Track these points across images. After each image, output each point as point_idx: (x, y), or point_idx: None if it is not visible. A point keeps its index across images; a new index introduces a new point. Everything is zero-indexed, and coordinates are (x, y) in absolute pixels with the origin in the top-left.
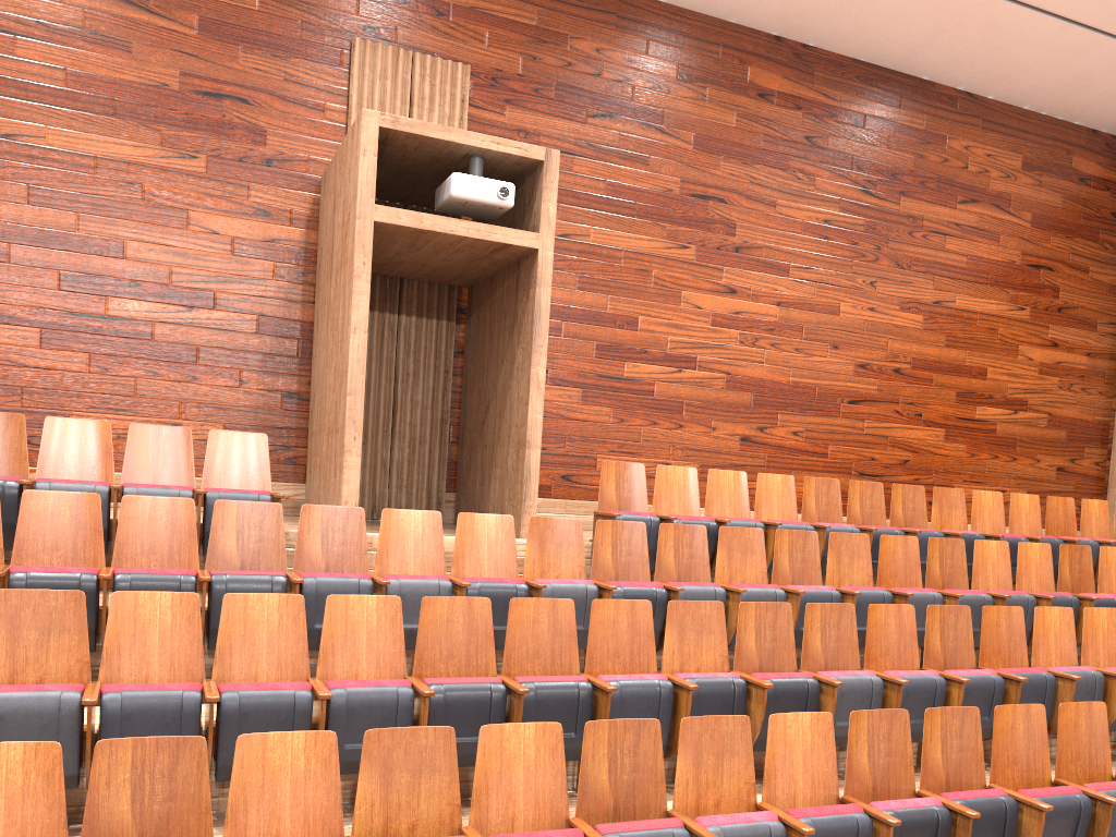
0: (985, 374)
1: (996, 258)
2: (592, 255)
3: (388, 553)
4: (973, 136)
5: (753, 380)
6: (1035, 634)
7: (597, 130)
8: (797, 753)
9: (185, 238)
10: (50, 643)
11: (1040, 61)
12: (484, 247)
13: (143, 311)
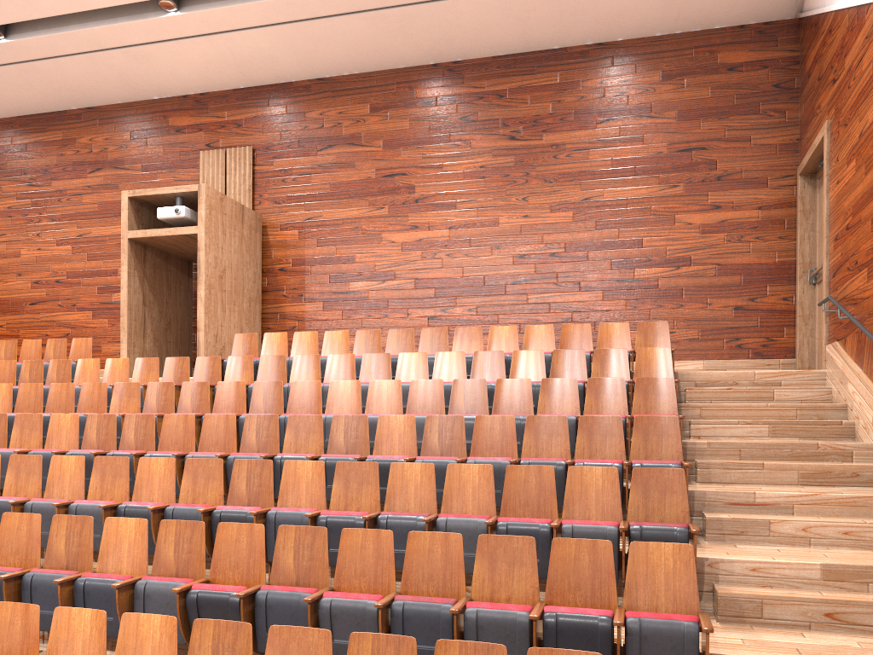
0: (641, 243)
1: (642, 154)
2: (325, 226)
3: (79, 377)
4: (607, 72)
5: (435, 280)
6: (330, 397)
7: (323, 156)
8: (63, 431)
9: None
10: None
11: (620, 5)
12: (186, 238)
13: None
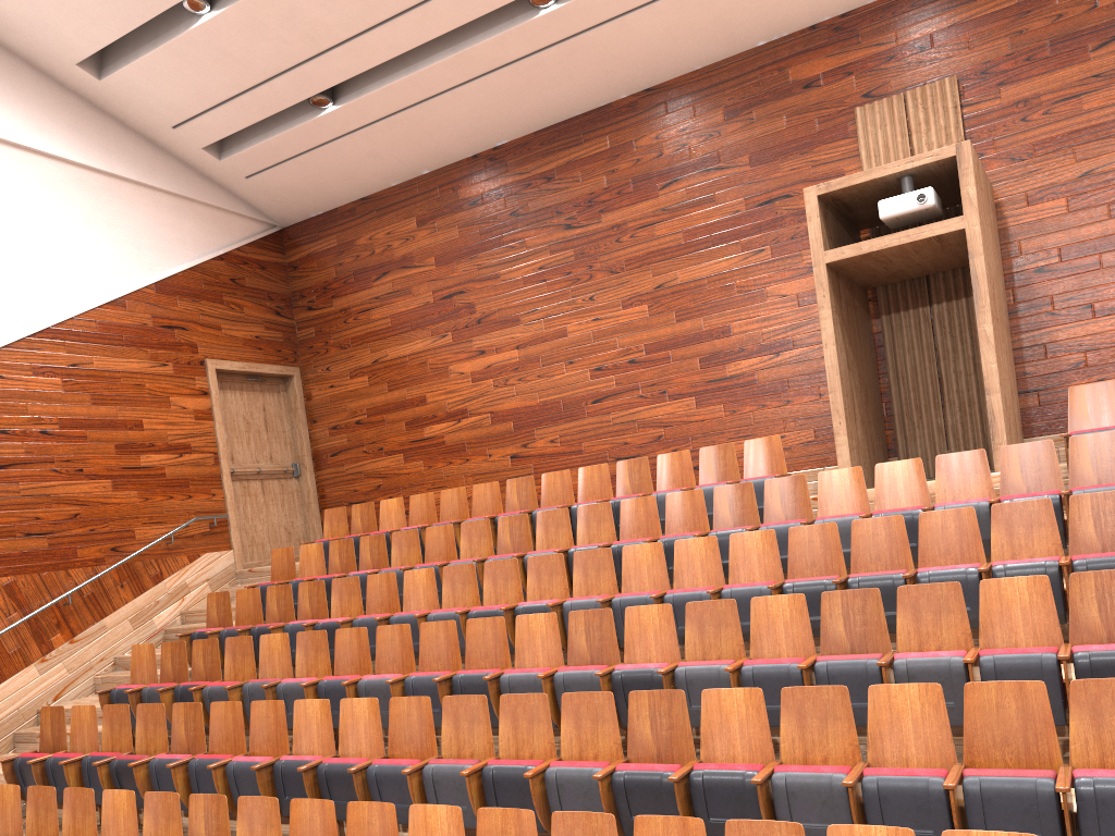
0: None
1: None
2: None
3: (826, 502)
4: None
5: None
6: None
7: (1104, 58)
8: (1015, 610)
9: (766, 307)
10: (600, 576)
11: None
12: (927, 243)
13: (749, 366)
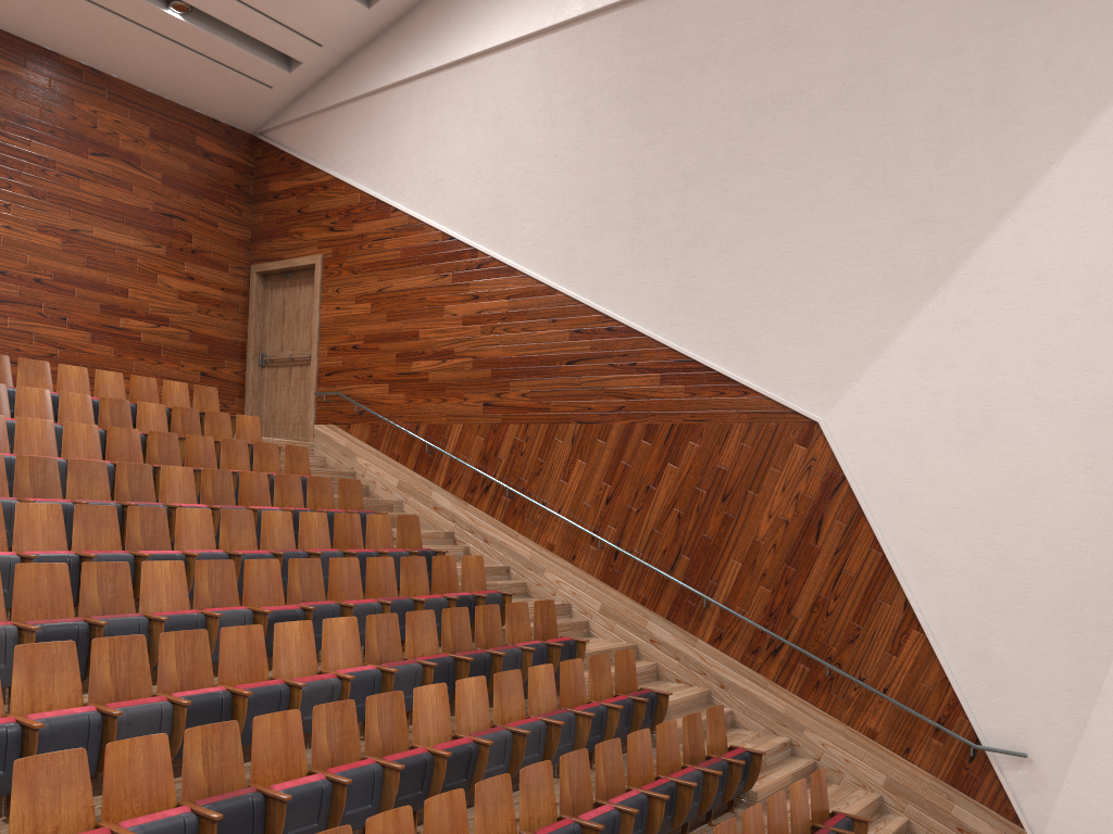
0: (127, 293)
1: (131, 204)
2: None
3: None
4: (101, 104)
5: None
6: (18, 435)
7: None
8: None
9: None
10: None
11: (141, 55)
12: None
13: None
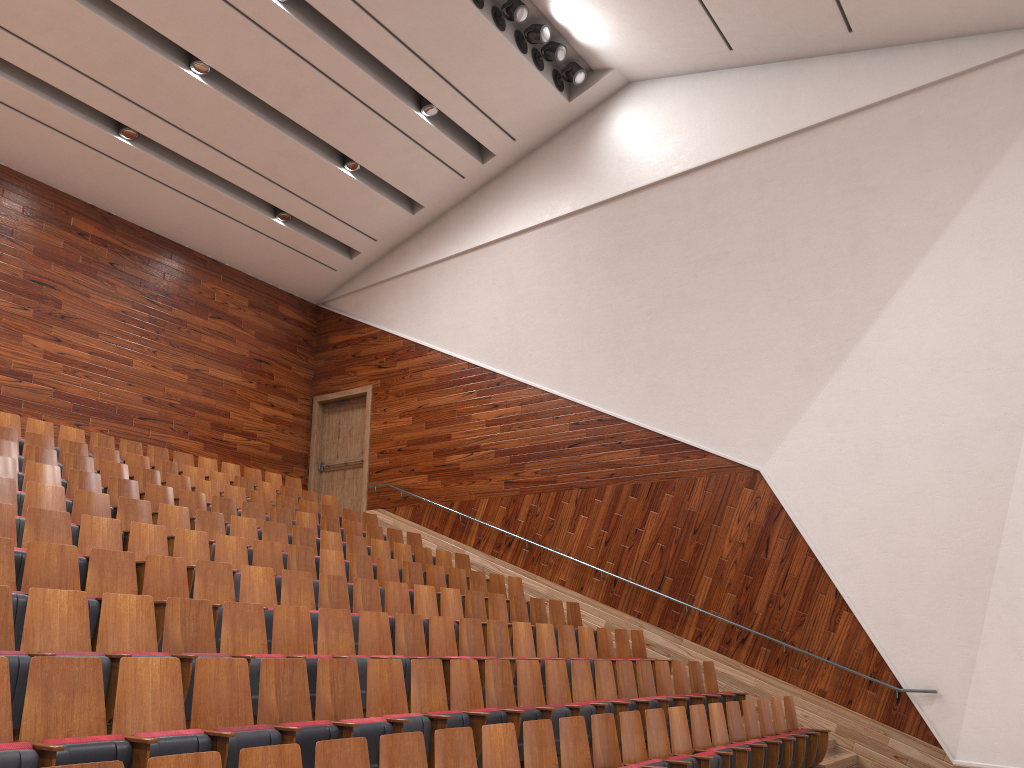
0: (229, 415)
1: (234, 351)
2: None
3: None
4: (218, 283)
5: (73, 395)
6: (197, 491)
7: None
8: (41, 480)
9: None
10: None
11: (249, 250)
12: None
13: None
